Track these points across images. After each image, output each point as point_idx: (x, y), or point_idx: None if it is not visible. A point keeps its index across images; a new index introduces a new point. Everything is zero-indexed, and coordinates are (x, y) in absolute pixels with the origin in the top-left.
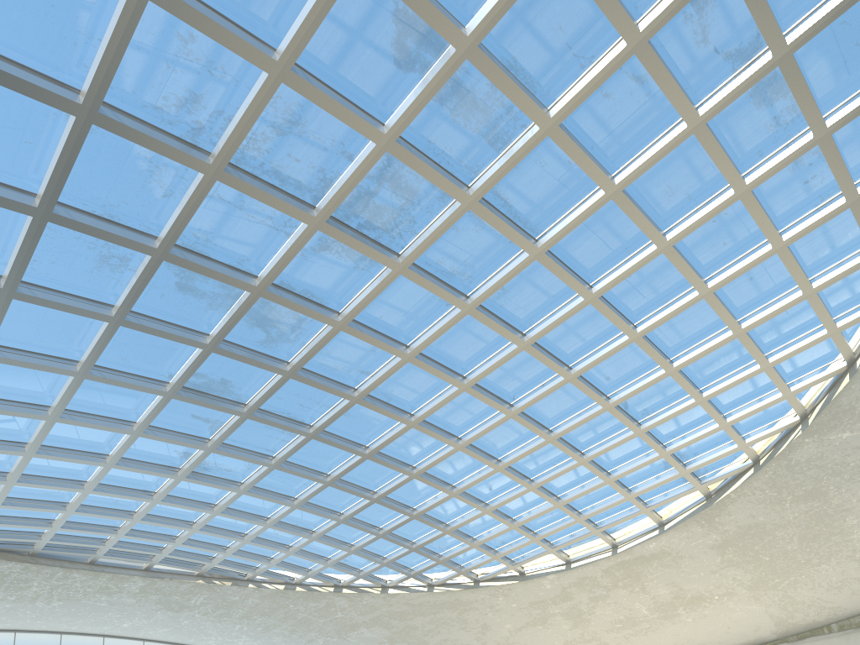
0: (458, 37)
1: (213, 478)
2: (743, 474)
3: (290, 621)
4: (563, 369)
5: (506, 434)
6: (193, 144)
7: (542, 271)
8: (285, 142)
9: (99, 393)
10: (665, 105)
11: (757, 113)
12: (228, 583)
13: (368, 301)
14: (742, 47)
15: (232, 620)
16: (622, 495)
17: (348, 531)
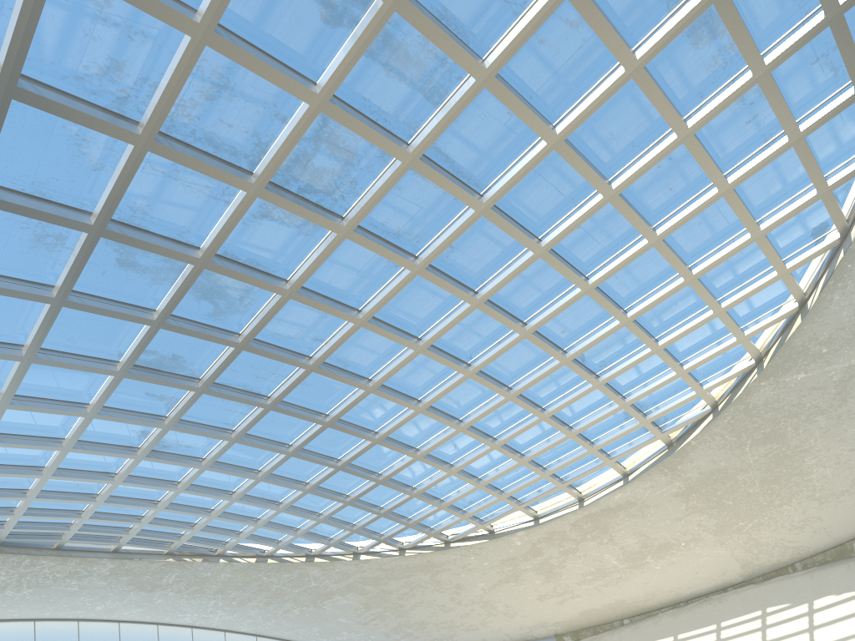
0: None
1: (174, 455)
2: (703, 421)
3: (264, 594)
4: (518, 325)
5: (466, 394)
6: (120, 114)
7: (490, 227)
8: (216, 107)
9: (48, 376)
10: (602, 49)
11: (695, 54)
12: (199, 559)
13: (315, 268)
14: None
15: (206, 596)
16: (585, 448)
17: (315, 500)
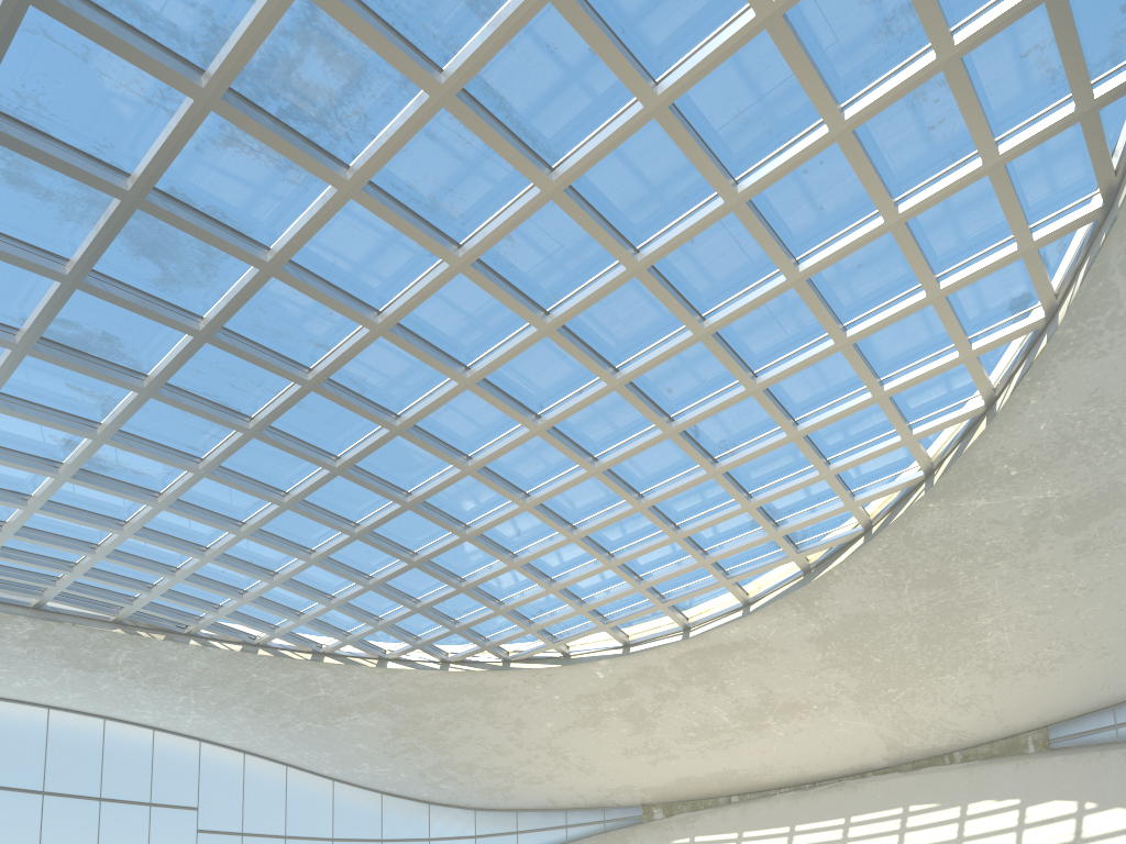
0: None
1: (116, 482)
2: (851, 545)
3: (254, 697)
4: (605, 370)
5: (535, 458)
6: None
7: (567, 219)
8: None
9: None
10: None
11: (859, 10)
12: (160, 636)
13: (307, 236)
14: None
15: (172, 688)
16: (695, 558)
17: (325, 576)
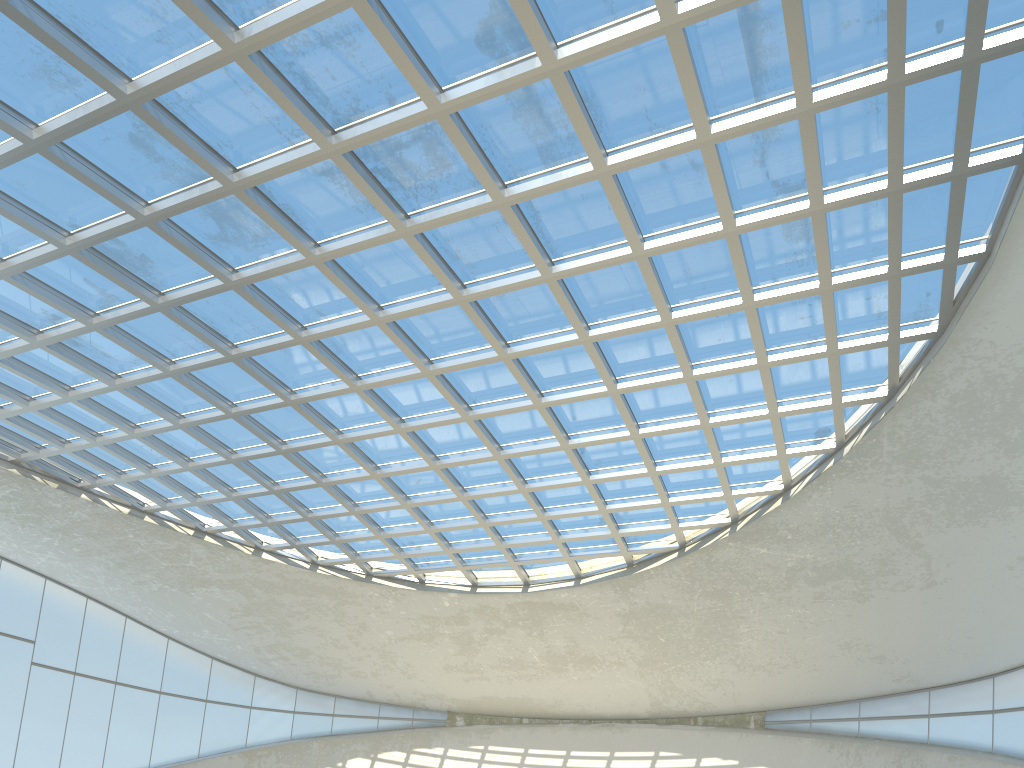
0: (548, 55)
1: (82, 358)
2: (667, 555)
3: (122, 553)
4: (536, 394)
5: (454, 434)
6: (219, 8)
7: (548, 293)
8: (328, 55)
9: None
10: (710, 199)
11: (782, 243)
12: (54, 484)
13: (356, 249)
14: (788, 183)
15: (41, 529)
16: (551, 536)
17: (234, 473)
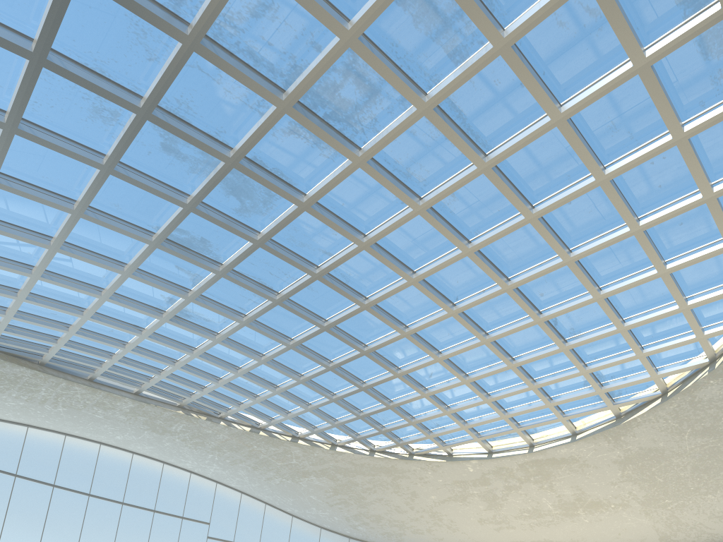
0: None
1: (194, 325)
2: (651, 403)
3: (253, 459)
4: (501, 279)
5: (448, 330)
6: (175, 14)
7: (490, 186)
8: (259, 24)
9: (95, 233)
10: (616, 42)
11: (703, 63)
12: (204, 417)
13: (329, 188)
14: None
15: (205, 449)
16: (543, 402)
17: (306, 391)
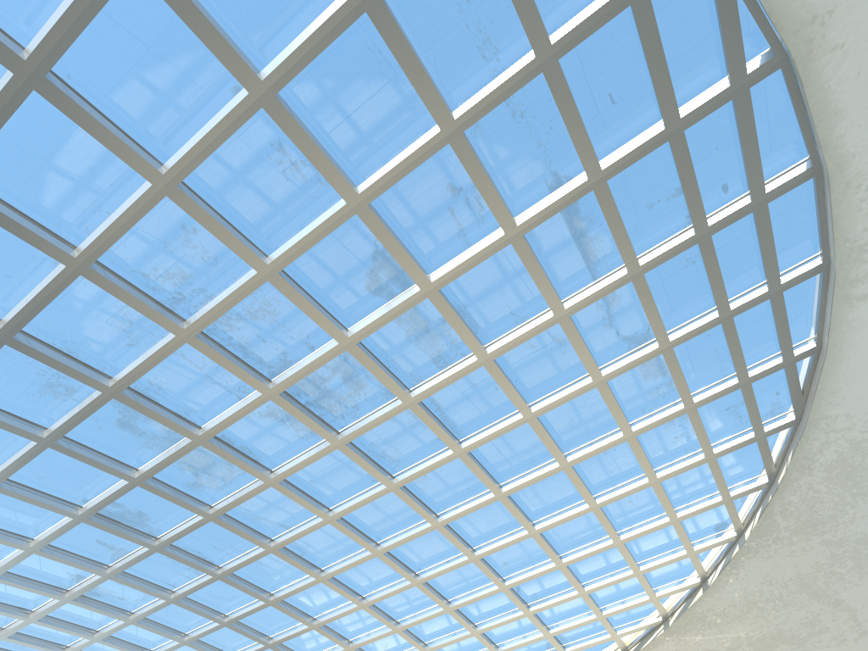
0: (423, 281)
1: (102, 604)
2: None
3: None
4: (469, 550)
5: (408, 599)
6: (170, 309)
7: (462, 467)
8: (257, 325)
9: (2, 505)
10: (576, 362)
11: (643, 382)
12: None
13: (302, 466)
14: (636, 335)
15: None
16: None
17: None
